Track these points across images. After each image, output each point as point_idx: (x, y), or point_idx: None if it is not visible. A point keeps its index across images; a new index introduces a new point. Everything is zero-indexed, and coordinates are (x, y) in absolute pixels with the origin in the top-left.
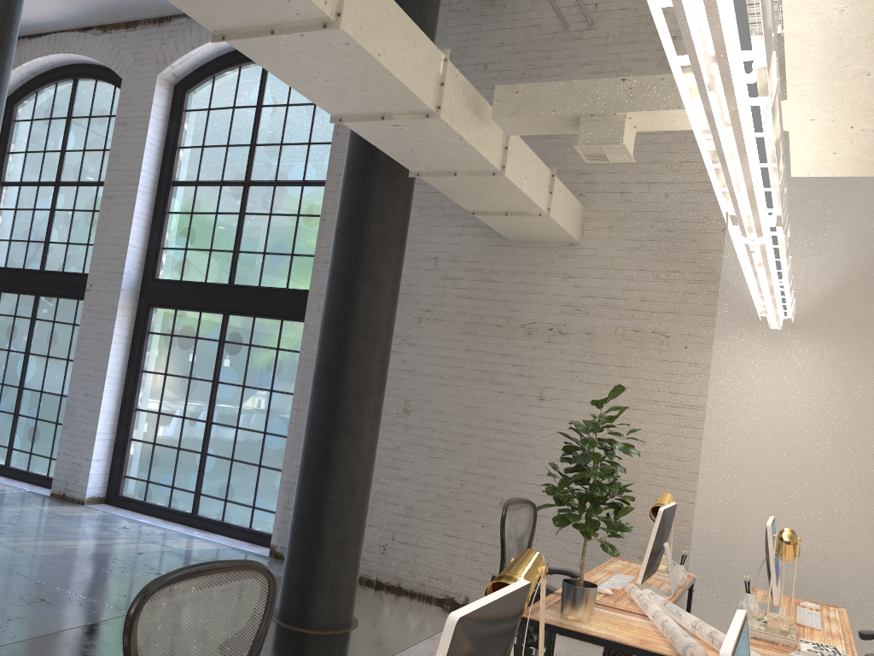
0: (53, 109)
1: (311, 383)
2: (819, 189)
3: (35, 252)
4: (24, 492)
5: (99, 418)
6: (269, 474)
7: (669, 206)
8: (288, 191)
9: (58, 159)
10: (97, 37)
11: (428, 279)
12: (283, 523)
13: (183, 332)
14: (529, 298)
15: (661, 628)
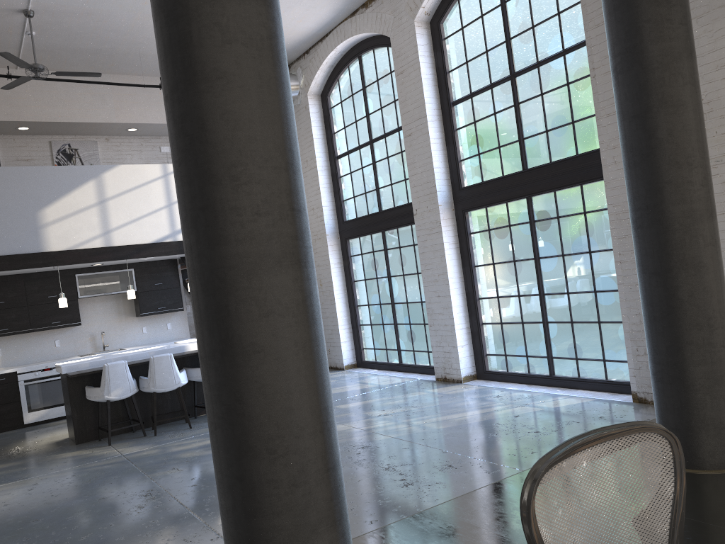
0: (351, 87)
1: (627, 233)
2: None
3: (372, 199)
4: (417, 381)
5: (452, 312)
6: (610, 328)
7: None
8: (552, 66)
9: (366, 123)
10: (363, 14)
11: None
12: (638, 369)
13: (497, 225)
14: None
15: None
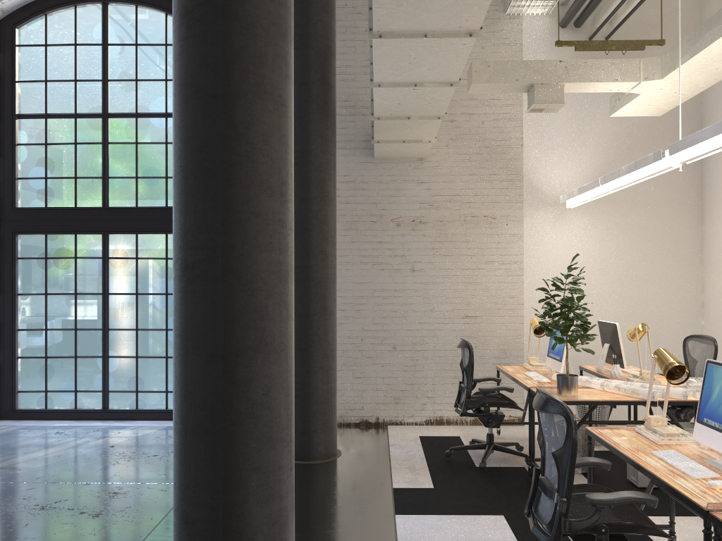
0: None
1: None
2: (576, 117)
3: None
4: None
5: None
6: None
7: (485, 130)
8: (152, 122)
9: None
10: None
11: None
12: None
13: (58, 254)
14: (394, 200)
15: (616, 389)
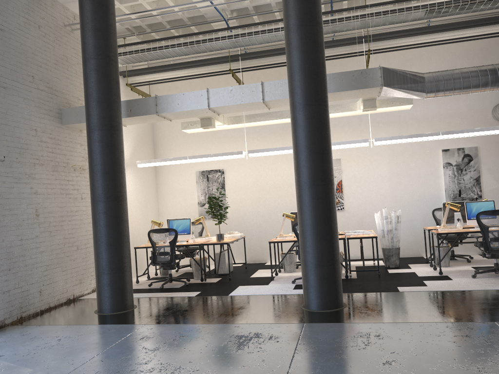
0: None
1: None
2: None
3: None
4: None
5: None
6: None
7: None
8: None
9: None
10: None
11: (34, 141)
12: None
13: None
14: (72, 154)
15: (225, 237)
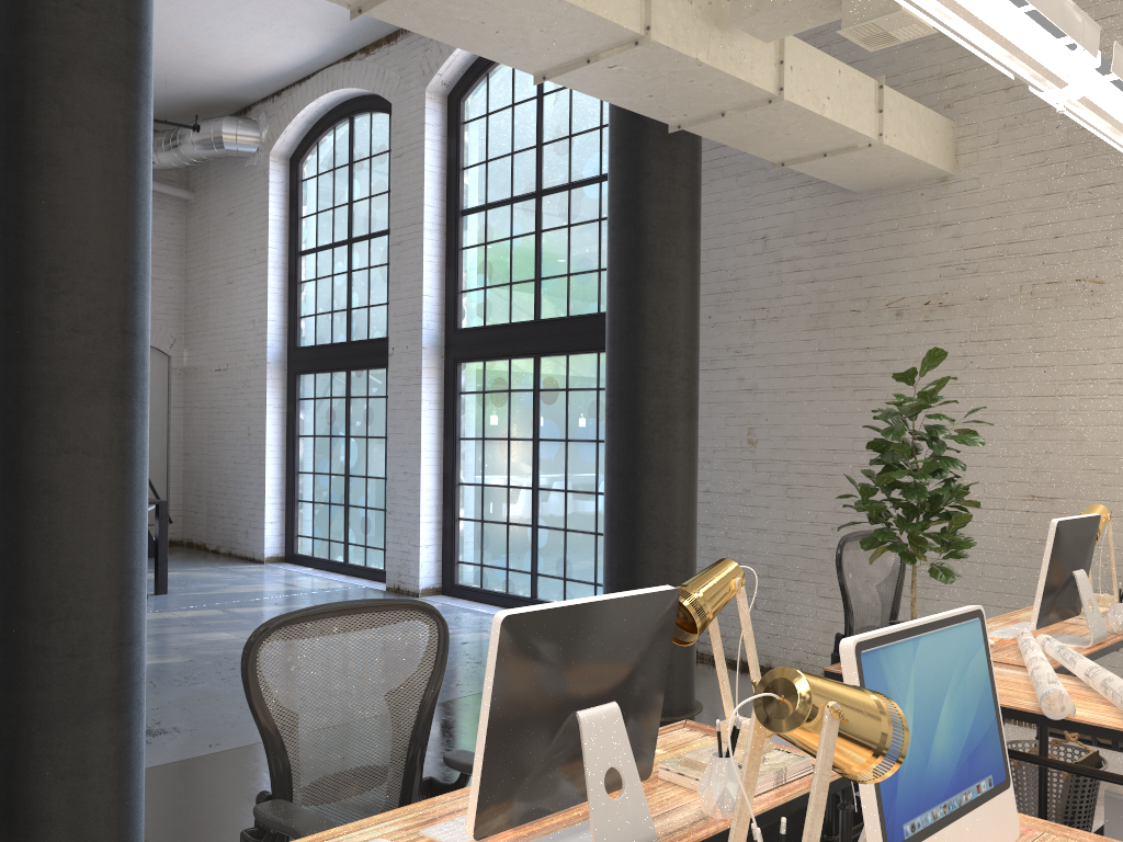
0: (335, 158)
1: None
2: None
3: (340, 323)
4: (360, 588)
5: (420, 497)
6: None
7: None
8: (585, 193)
9: (347, 213)
10: (361, 62)
11: (757, 267)
12: None
13: (494, 387)
14: (892, 266)
15: (1030, 678)
